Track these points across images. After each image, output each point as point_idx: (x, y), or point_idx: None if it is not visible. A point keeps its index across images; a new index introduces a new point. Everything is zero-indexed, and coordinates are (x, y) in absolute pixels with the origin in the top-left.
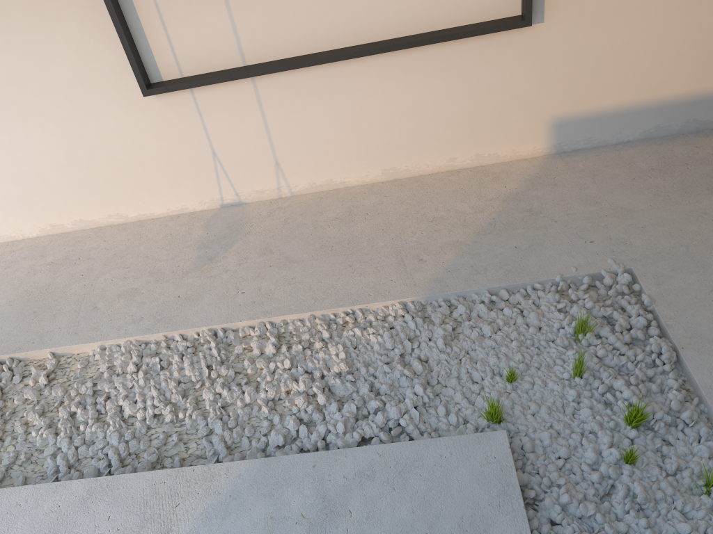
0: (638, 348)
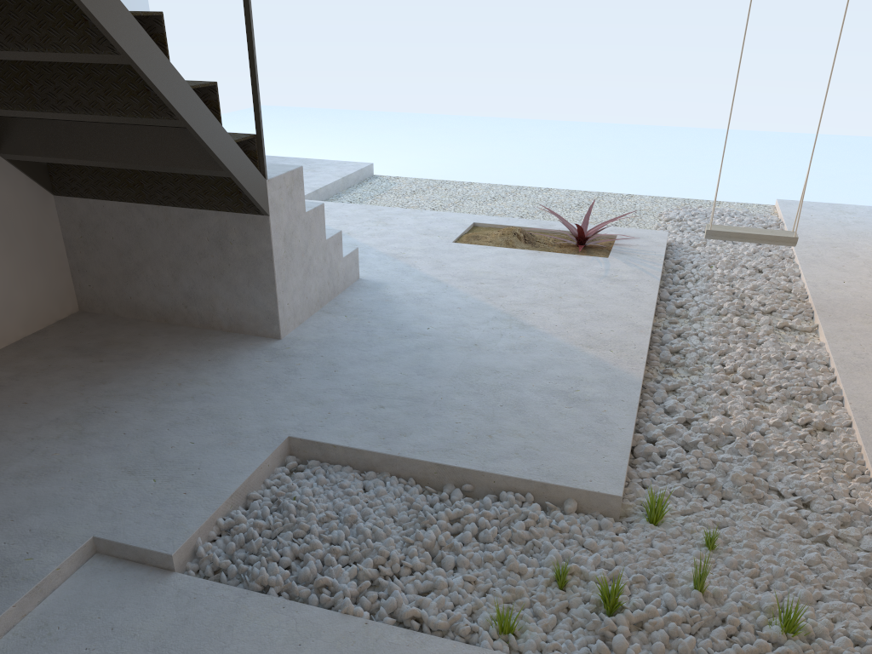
0: None
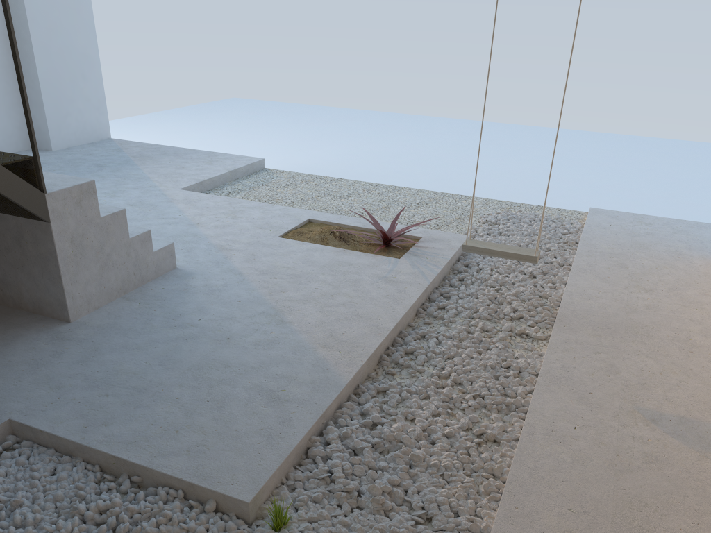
0: None
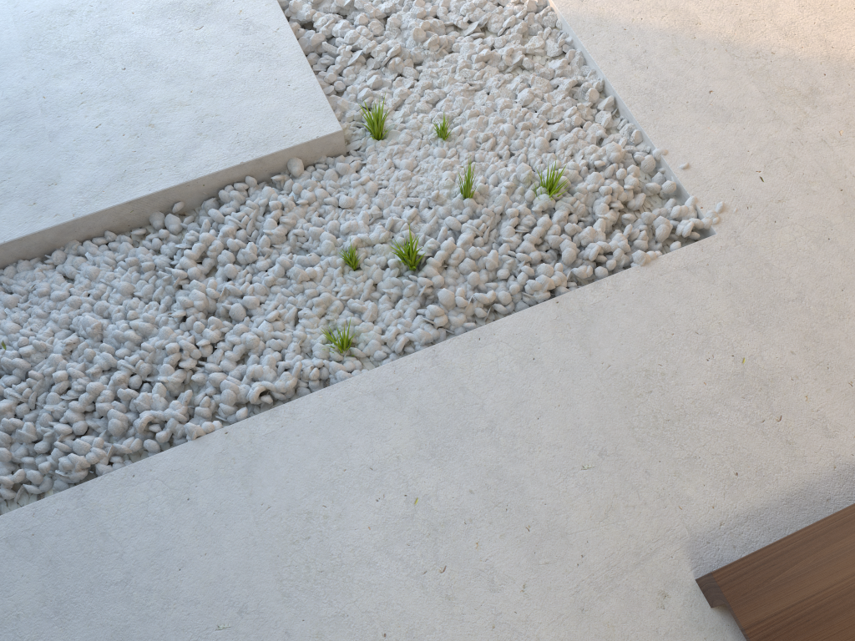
0: (548, 260)
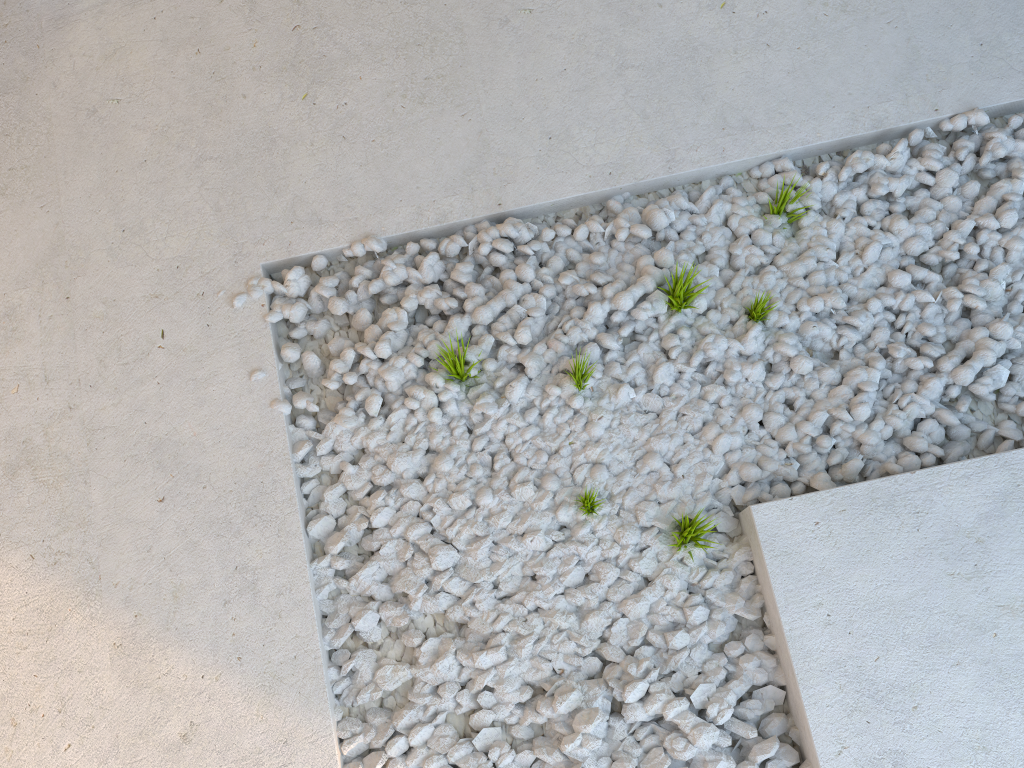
0: (489, 276)
